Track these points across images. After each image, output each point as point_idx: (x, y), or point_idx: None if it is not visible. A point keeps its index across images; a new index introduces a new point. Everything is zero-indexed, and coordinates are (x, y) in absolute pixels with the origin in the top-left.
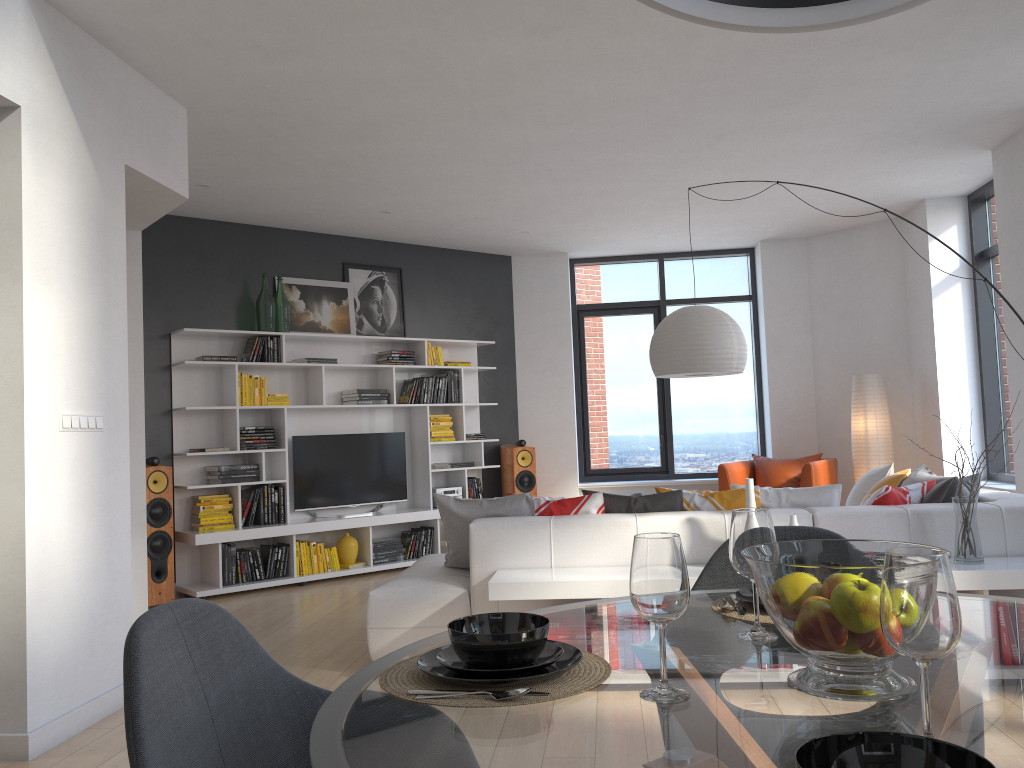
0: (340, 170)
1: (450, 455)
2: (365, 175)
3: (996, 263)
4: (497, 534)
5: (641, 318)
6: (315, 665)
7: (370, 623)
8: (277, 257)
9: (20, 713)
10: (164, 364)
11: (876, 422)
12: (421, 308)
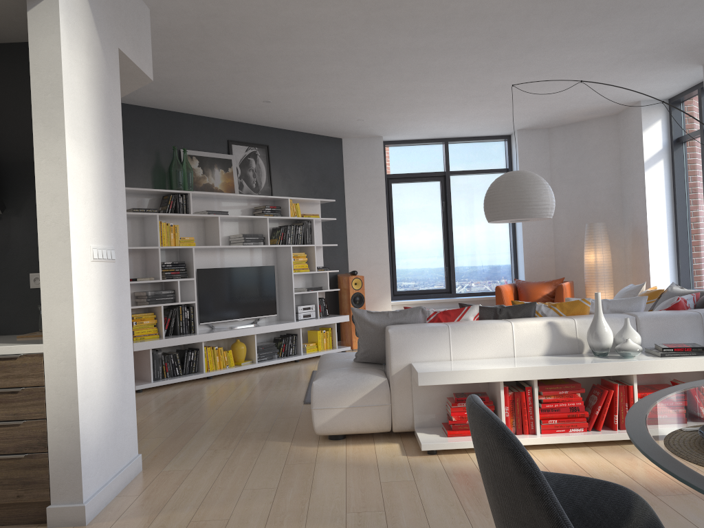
0: (247, 66)
1: (304, 282)
2: (264, 71)
3: (688, 146)
4: (409, 337)
5: (431, 184)
6: (265, 438)
7: (314, 405)
8: (181, 135)
9: (76, 488)
10: None
11: (603, 255)
12: (282, 175)
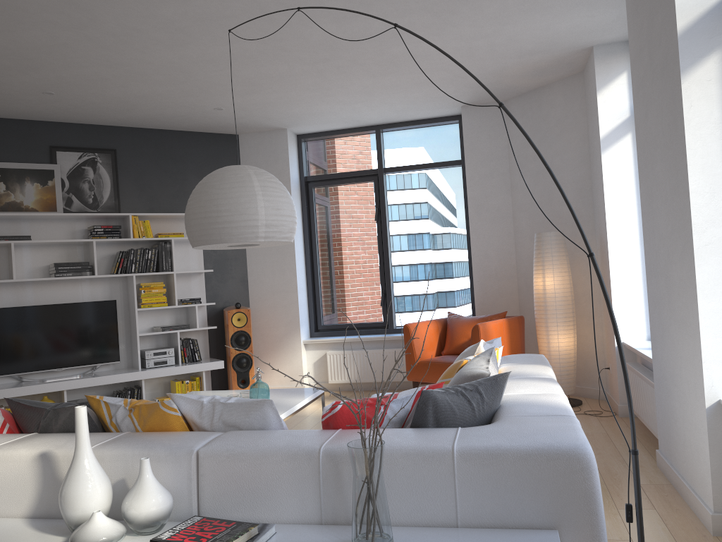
0: None
1: (173, 318)
2: None
3: None
4: None
5: (364, 186)
6: None
7: None
8: None
9: None
10: None
11: (554, 280)
12: (139, 185)
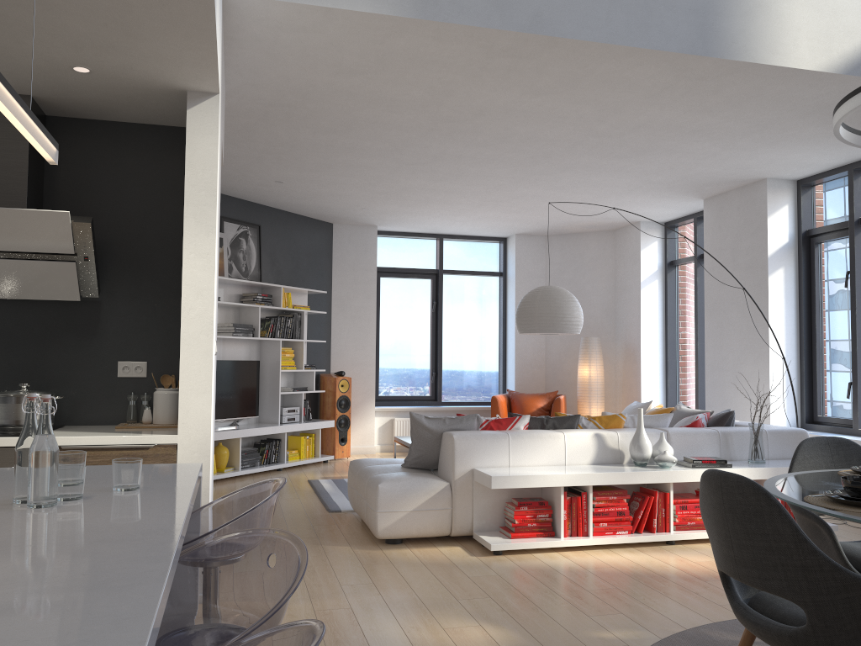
0: (285, 149)
1: (286, 381)
2: (299, 155)
3: (681, 270)
4: (473, 443)
5: (422, 282)
6: (319, 543)
7: (379, 508)
8: None
9: None
10: None
11: (597, 370)
12: (272, 259)
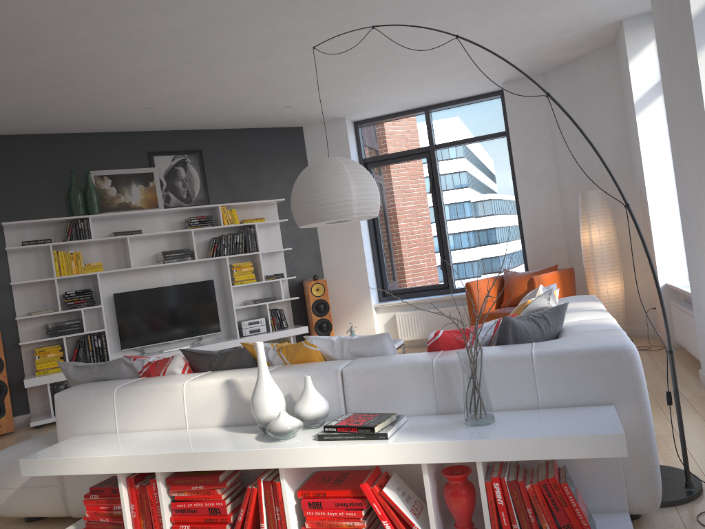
0: (58, 81)
1: (260, 292)
2: (85, 81)
3: None
4: (73, 403)
5: (417, 163)
6: None
7: None
8: (89, 156)
9: None
10: (1, 250)
11: (599, 233)
12: (223, 179)
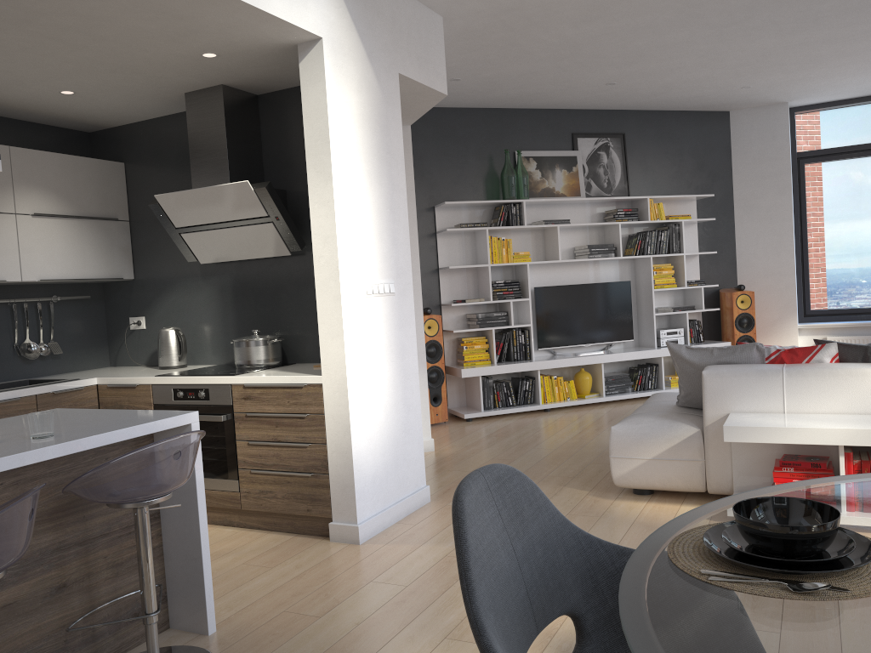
0: (570, 51)
1: (671, 300)
2: (593, 53)
3: None
4: (729, 381)
5: (867, 161)
6: (565, 484)
7: (612, 453)
8: (516, 134)
9: (351, 509)
10: (430, 232)
11: None
12: (643, 168)
